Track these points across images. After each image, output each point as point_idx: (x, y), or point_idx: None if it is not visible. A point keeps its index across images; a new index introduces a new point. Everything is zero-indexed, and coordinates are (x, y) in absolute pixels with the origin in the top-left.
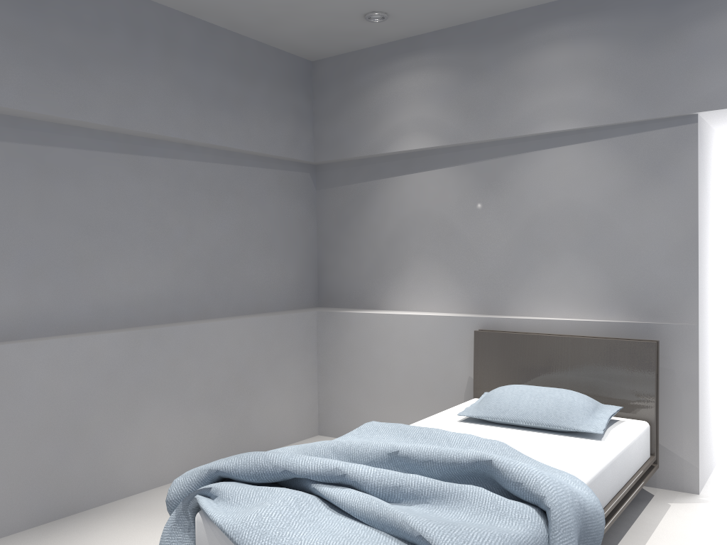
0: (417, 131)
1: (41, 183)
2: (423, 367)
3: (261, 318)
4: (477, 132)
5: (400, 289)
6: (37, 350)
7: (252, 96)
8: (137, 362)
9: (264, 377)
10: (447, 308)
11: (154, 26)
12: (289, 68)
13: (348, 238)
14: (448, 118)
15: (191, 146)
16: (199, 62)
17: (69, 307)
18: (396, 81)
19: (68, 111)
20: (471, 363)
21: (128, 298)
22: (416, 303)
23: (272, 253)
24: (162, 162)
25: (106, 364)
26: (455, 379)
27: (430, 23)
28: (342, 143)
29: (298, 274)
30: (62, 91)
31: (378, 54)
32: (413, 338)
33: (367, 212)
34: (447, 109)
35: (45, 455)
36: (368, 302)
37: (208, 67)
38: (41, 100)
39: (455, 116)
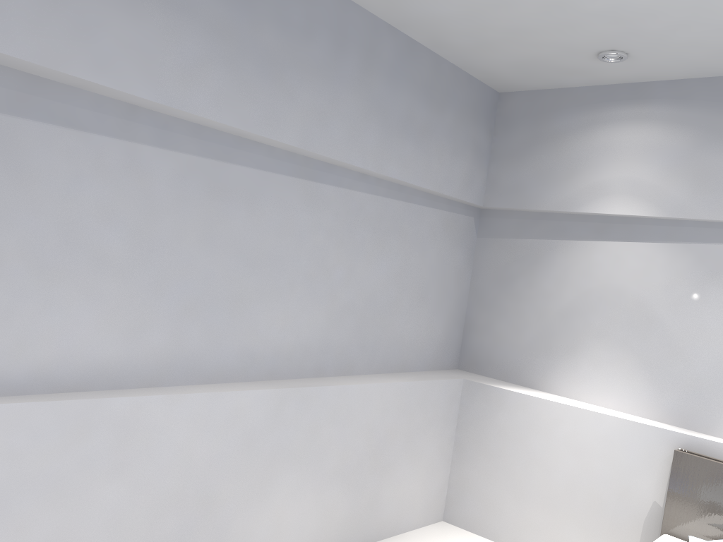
0: (626, 194)
1: (212, 205)
2: (593, 475)
3: (409, 383)
4: (710, 209)
5: (569, 372)
6: (180, 404)
7: (437, 126)
8: (279, 425)
9: (401, 451)
10: (630, 408)
11: (358, 36)
12: (477, 98)
13: (510, 299)
14: (671, 186)
15: (366, 176)
16: (394, 82)
17: (216, 352)
18: (607, 132)
19: (258, 125)
20: (659, 486)
21: (277, 346)
22: (587, 393)
23: (424, 305)
24: (336, 192)
25: (248, 426)
26: (634, 499)
27: (672, 70)
28: (523, 191)
29: (444, 331)
30: (256, 101)
31: (587, 96)
32: (585, 438)
33: (539, 274)
34: (672, 175)
35: (167, 530)
36: (523, 378)
37: (401, 89)
38: (233, 110)
39: (682, 184)
